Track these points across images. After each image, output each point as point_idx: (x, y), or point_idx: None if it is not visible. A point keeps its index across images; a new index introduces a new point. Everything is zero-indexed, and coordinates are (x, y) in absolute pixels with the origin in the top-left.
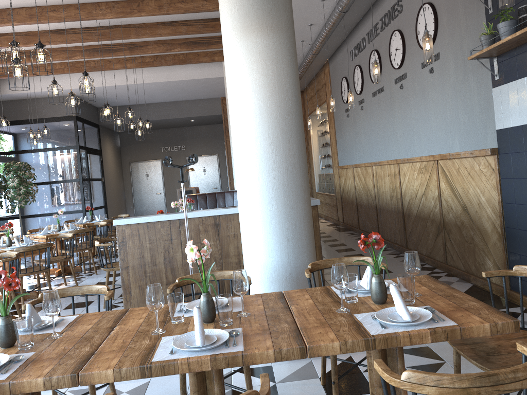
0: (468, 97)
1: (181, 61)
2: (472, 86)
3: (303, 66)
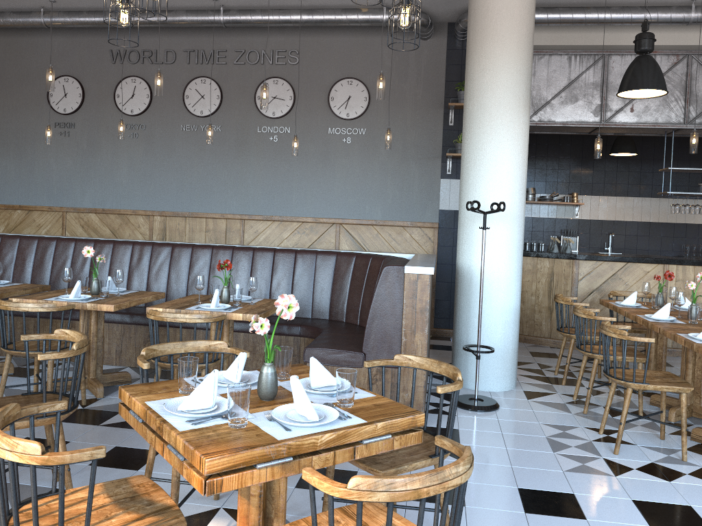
0: (404, 177)
1: None
2: (412, 170)
3: None
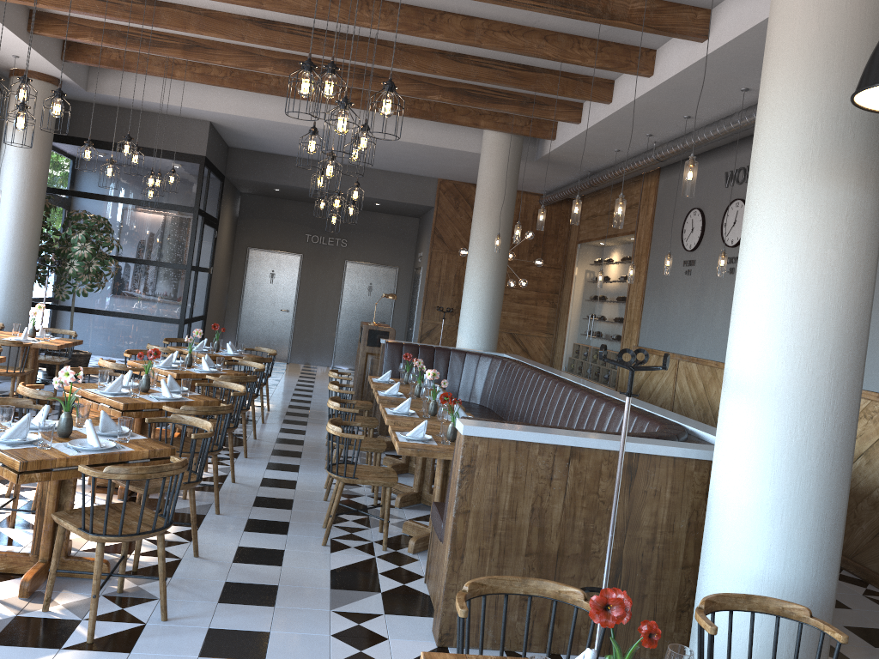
0: None
1: (423, 114)
2: None
3: (623, 170)
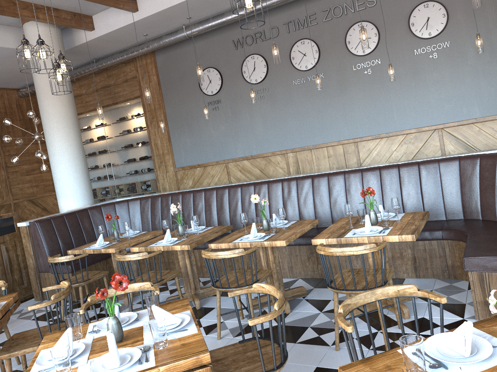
0: (496, 74)
1: None
2: None
3: (144, 50)
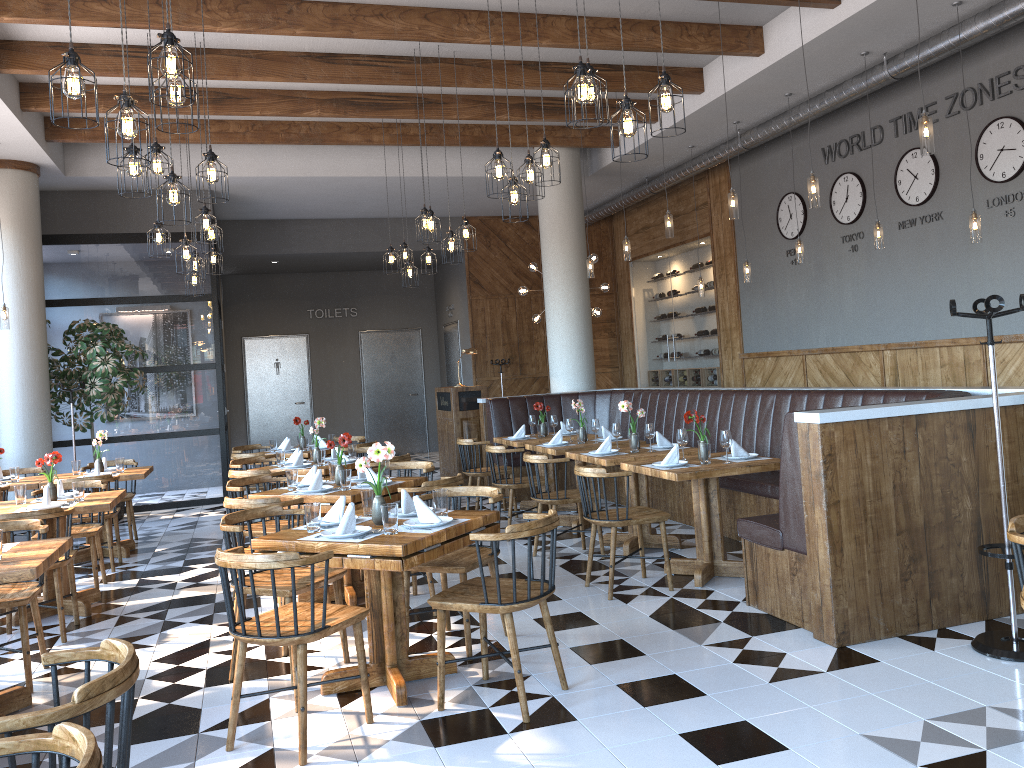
0: None
1: (476, 140)
2: None
3: (697, 167)
